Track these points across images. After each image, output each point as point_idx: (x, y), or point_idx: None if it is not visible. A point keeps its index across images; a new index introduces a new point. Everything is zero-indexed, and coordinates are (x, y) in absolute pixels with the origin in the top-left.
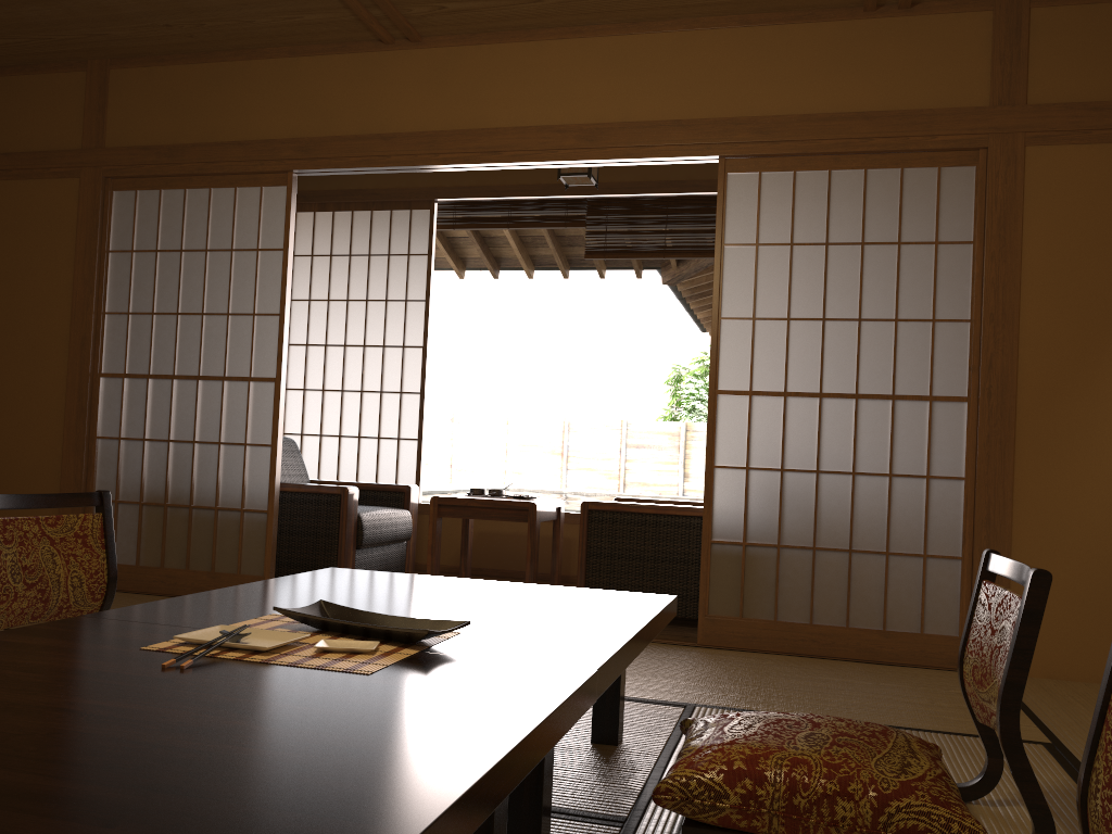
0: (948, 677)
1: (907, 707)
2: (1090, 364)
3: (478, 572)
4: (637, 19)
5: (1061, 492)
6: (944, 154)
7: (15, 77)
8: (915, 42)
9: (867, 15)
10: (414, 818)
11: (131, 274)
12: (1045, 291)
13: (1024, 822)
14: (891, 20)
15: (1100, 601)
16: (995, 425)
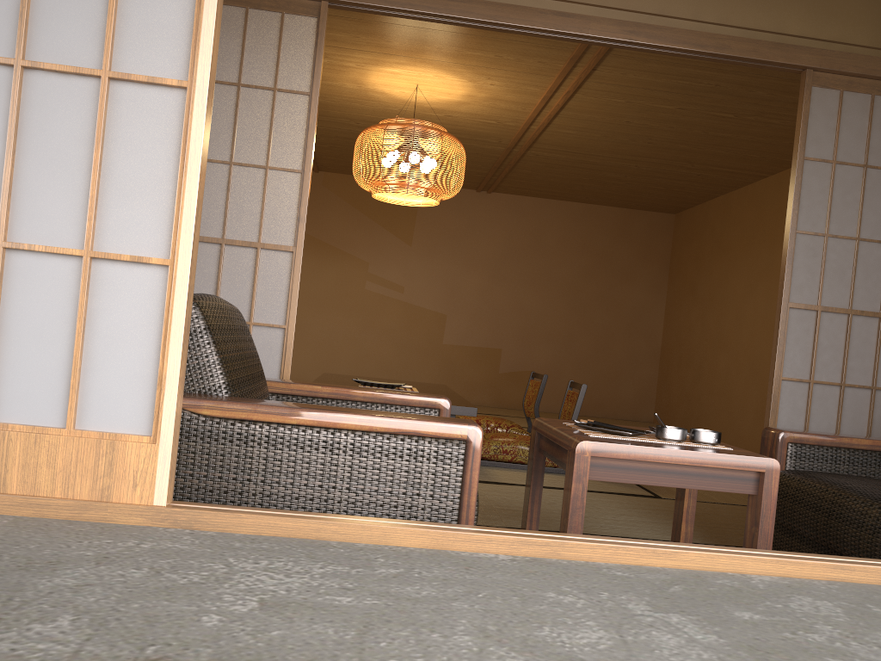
0: None
1: None
2: None
3: None
4: None
5: None
6: None
7: None
8: None
9: None
10: (324, 374)
11: None
12: None
13: None
14: None
15: None
16: None
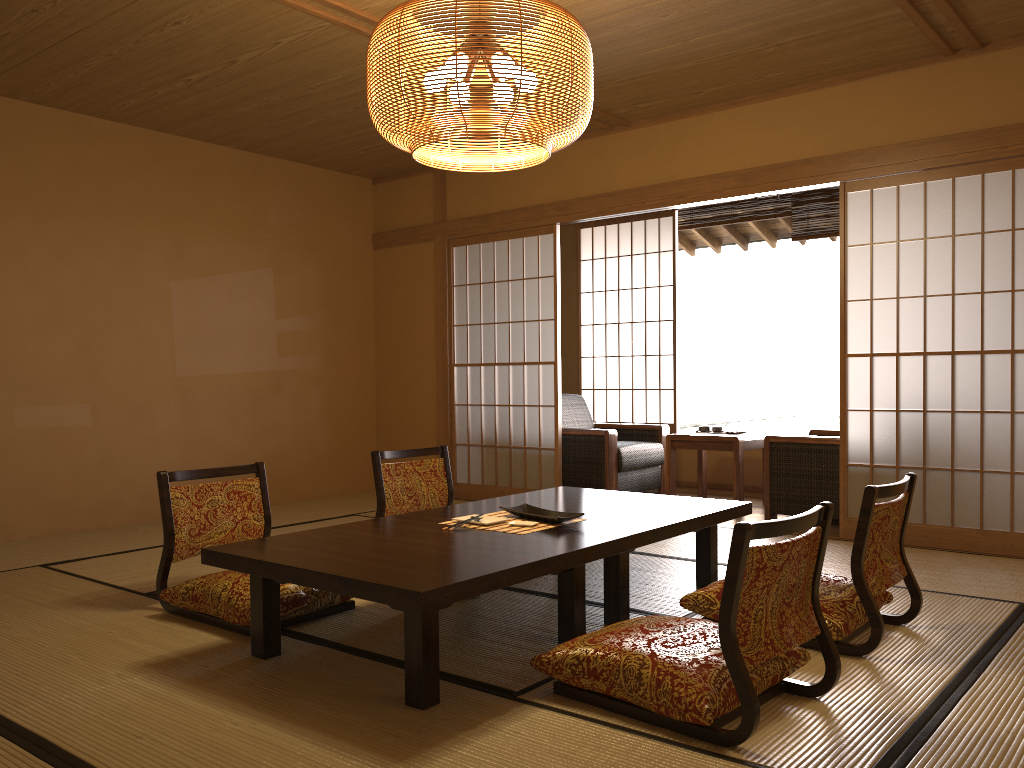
0: (1022, 563)
1: (948, 579)
2: None
3: (722, 487)
4: (773, 88)
5: None
6: (1016, 159)
7: (395, 181)
8: (988, 75)
9: (947, 59)
10: (490, 571)
11: (467, 299)
12: None
13: (923, 635)
14: (967, 59)
15: None
16: None
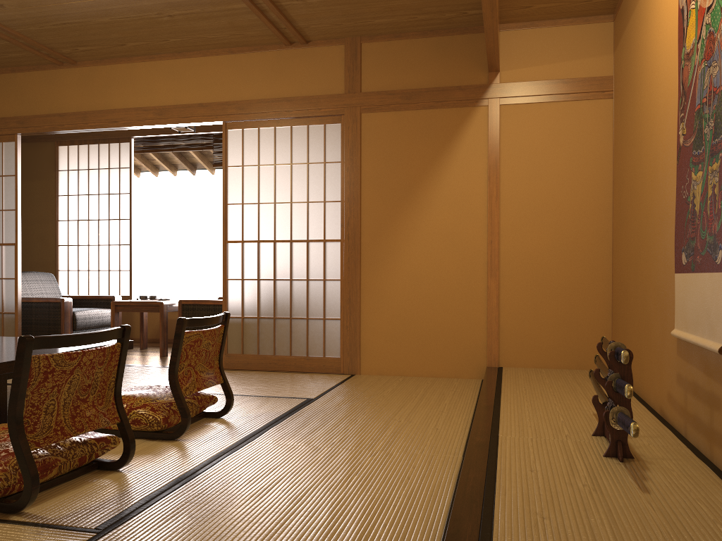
0: (327, 376)
1: (274, 388)
2: (393, 221)
3: None
4: (179, 51)
5: (382, 284)
6: (326, 118)
7: None
8: (310, 61)
9: (287, 48)
10: None
11: None
12: (372, 185)
13: (230, 423)
14: (298, 50)
15: (400, 336)
16: (351, 252)
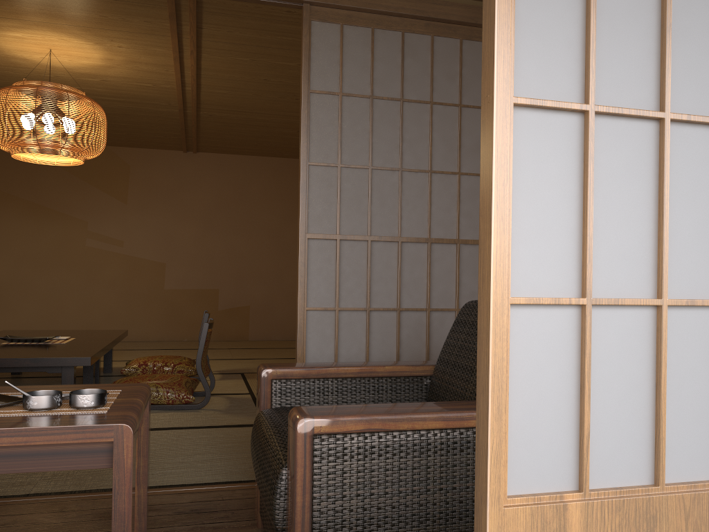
0: None
1: None
2: None
3: None
4: None
5: None
6: None
7: None
8: None
9: None
10: None
11: None
12: None
13: None
14: None
15: None
16: None
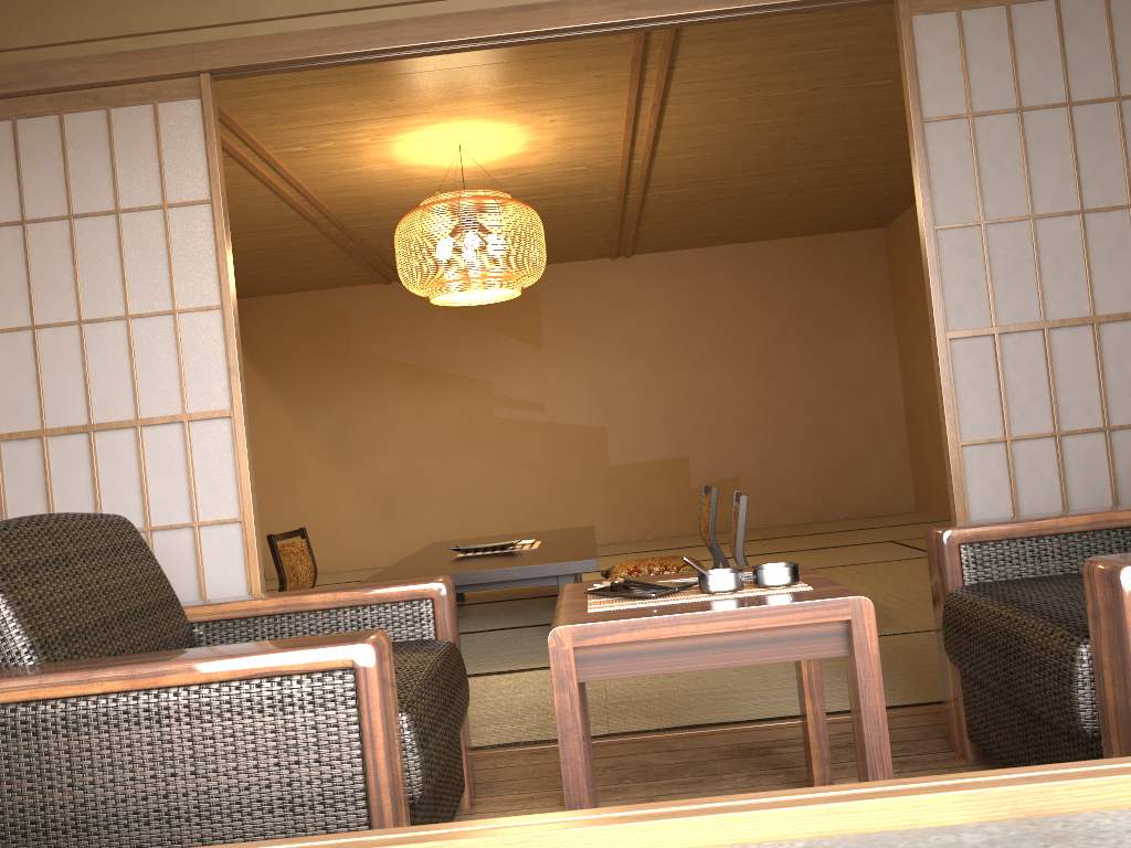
0: None
1: None
2: None
3: None
4: None
5: None
6: None
7: None
8: None
9: None
10: (429, 545)
11: None
12: None
13: None
14: None
15: None
16: None
